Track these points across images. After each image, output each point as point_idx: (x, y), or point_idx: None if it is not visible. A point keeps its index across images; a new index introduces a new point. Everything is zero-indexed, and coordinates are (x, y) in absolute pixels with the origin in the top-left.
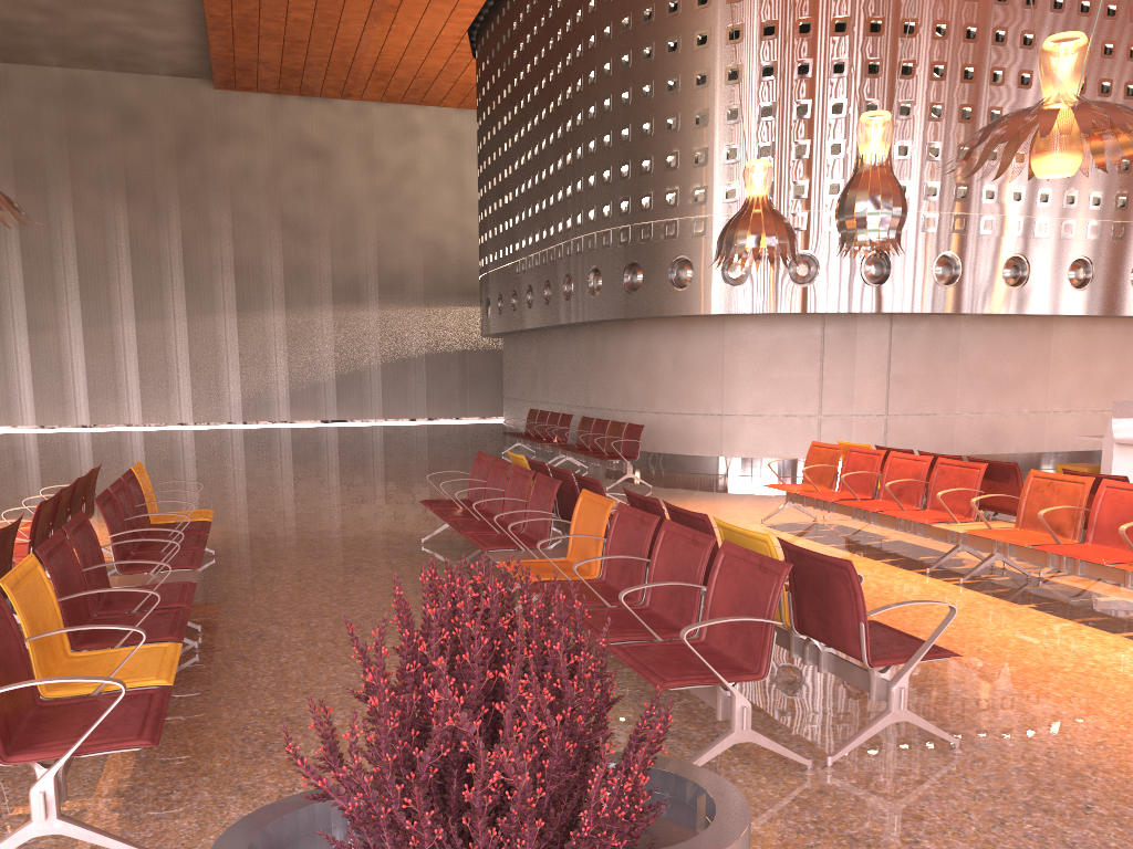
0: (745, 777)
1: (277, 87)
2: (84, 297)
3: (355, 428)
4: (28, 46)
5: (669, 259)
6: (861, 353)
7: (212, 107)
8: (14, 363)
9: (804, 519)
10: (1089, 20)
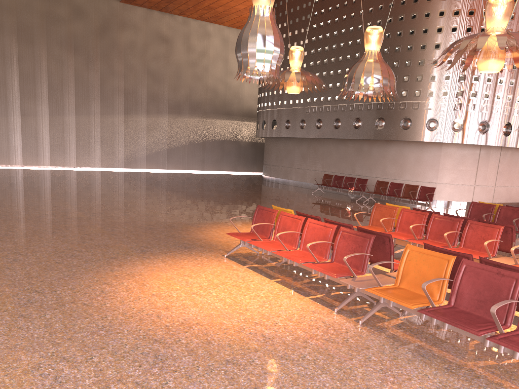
0: None
1: (152, 6)
2: (50, 101)
3: (188, 174)
4: None
5: (427, 118)
6: (490, 161)
7: (118, 11)
8: (13, 132)
9: None
10: None
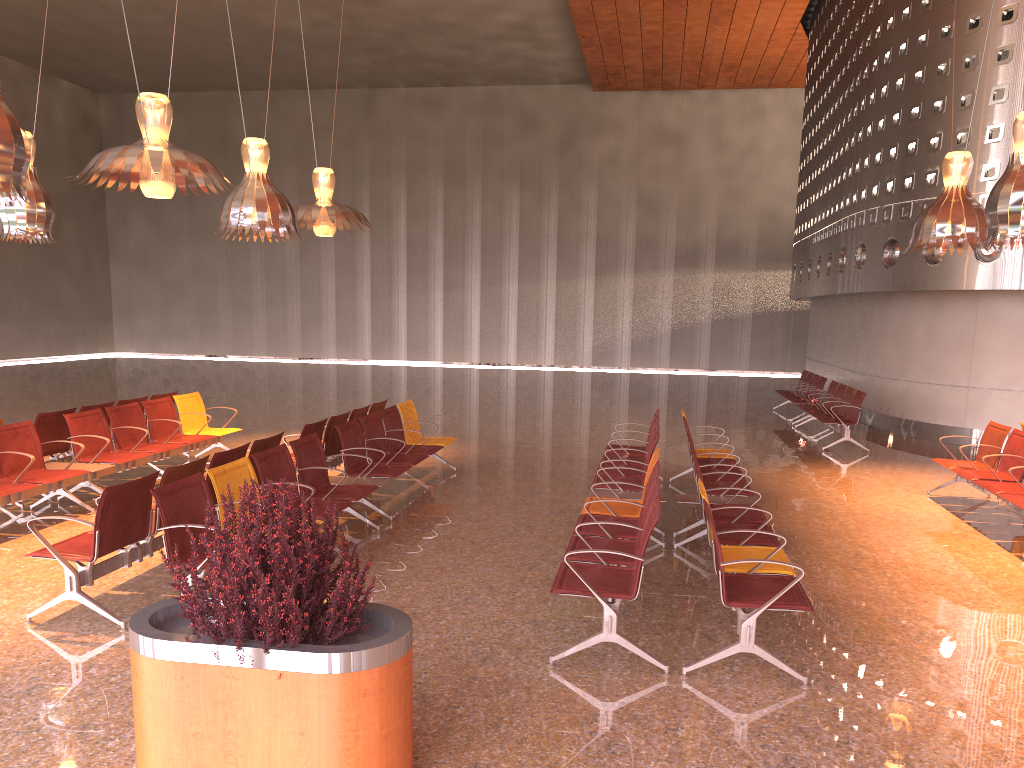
0: (616, 668)
1: (642, 85)
2: (483, 264)
3: (677, 376)
4: (458, 73)
5: None
6: None
7: (591, 107)
8: (432, 314)
9: (981, 494)
10: None
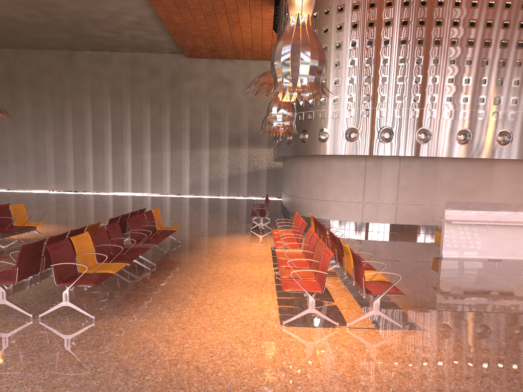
0: (10, 317)
1: (209, 56)
2: (133, 142)
3: (228, 199)
4: (115, 45)
5: (300, 130)
6: (384, 174)
7: (185, 65)
8: (106, 167)
9: None
10: (510, 11)
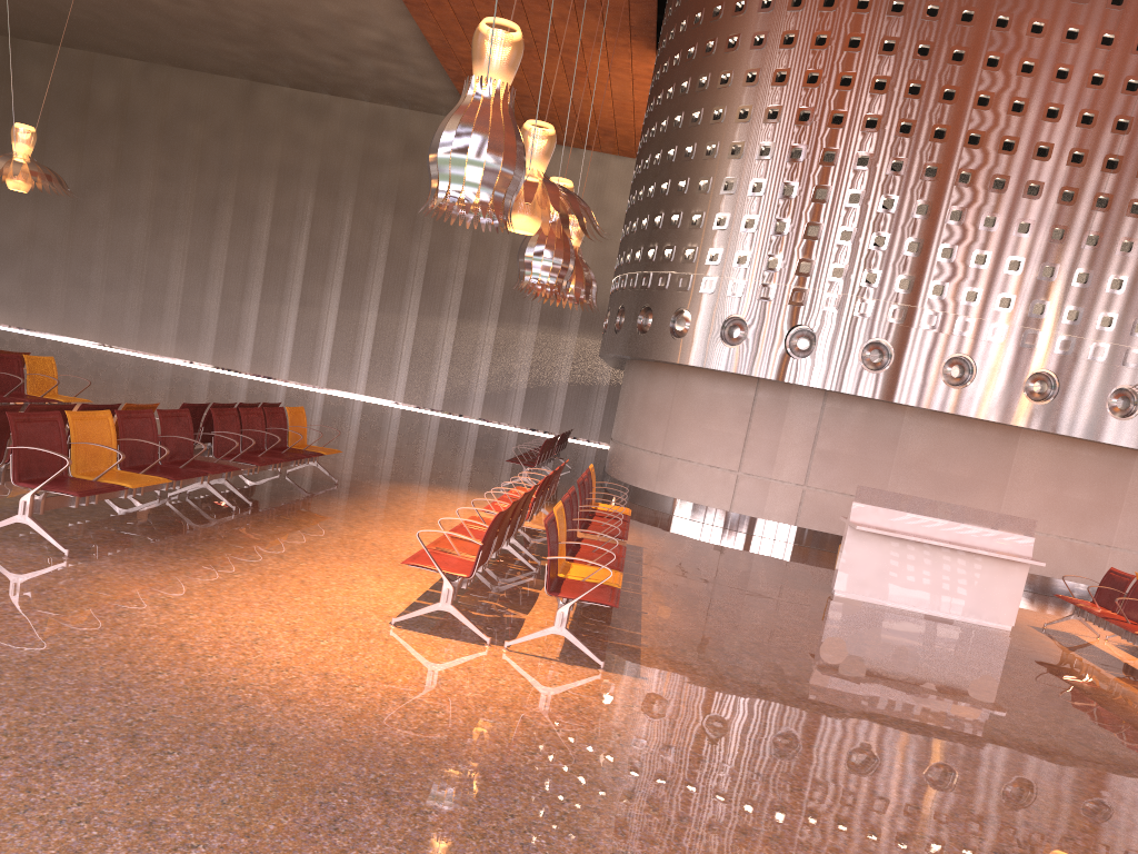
0: None
1: None
2: (345, 286)
3: (515, 433)
4: (340, 84)
5: (640, 306)
6: (789, 421)
7: None
8: (284, 328)
9: None
10: (1091, 132)
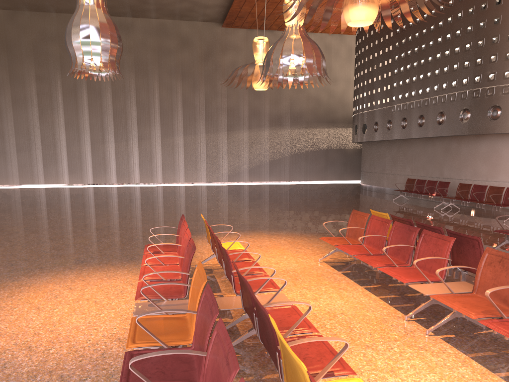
0: None
1: (250, 25)
2: (162, 124)
3: (284, 185)
4: (146, 9)
5: None
6: None
7: (220, 36)
8: (131, 154)
9: None
10: None
